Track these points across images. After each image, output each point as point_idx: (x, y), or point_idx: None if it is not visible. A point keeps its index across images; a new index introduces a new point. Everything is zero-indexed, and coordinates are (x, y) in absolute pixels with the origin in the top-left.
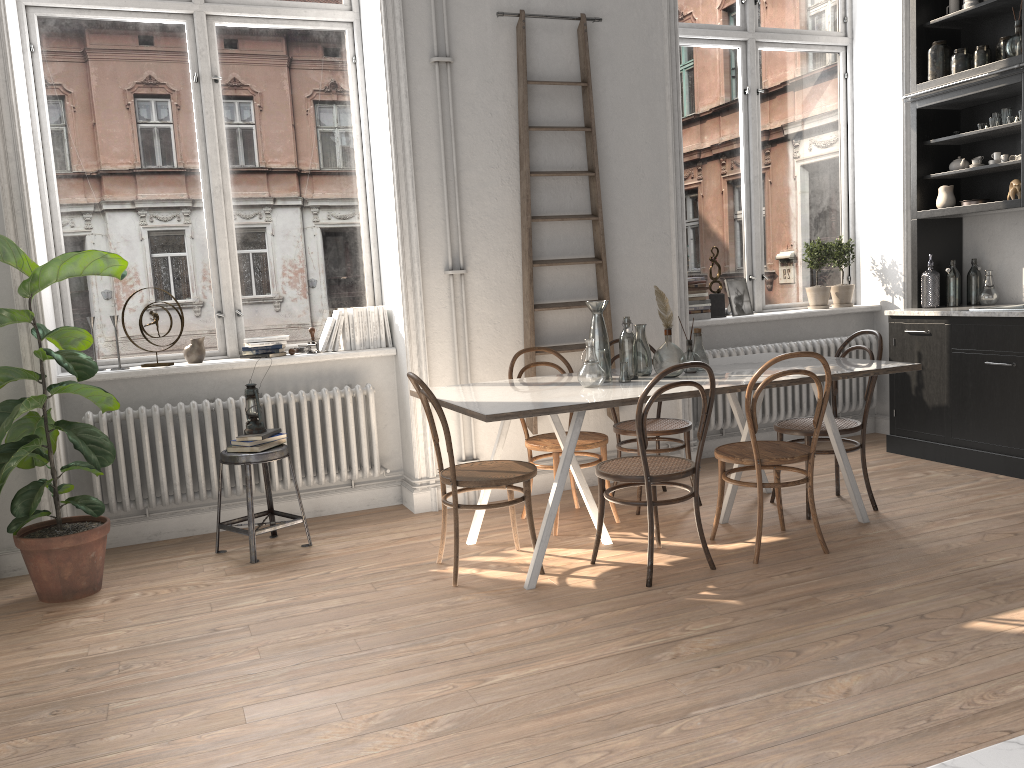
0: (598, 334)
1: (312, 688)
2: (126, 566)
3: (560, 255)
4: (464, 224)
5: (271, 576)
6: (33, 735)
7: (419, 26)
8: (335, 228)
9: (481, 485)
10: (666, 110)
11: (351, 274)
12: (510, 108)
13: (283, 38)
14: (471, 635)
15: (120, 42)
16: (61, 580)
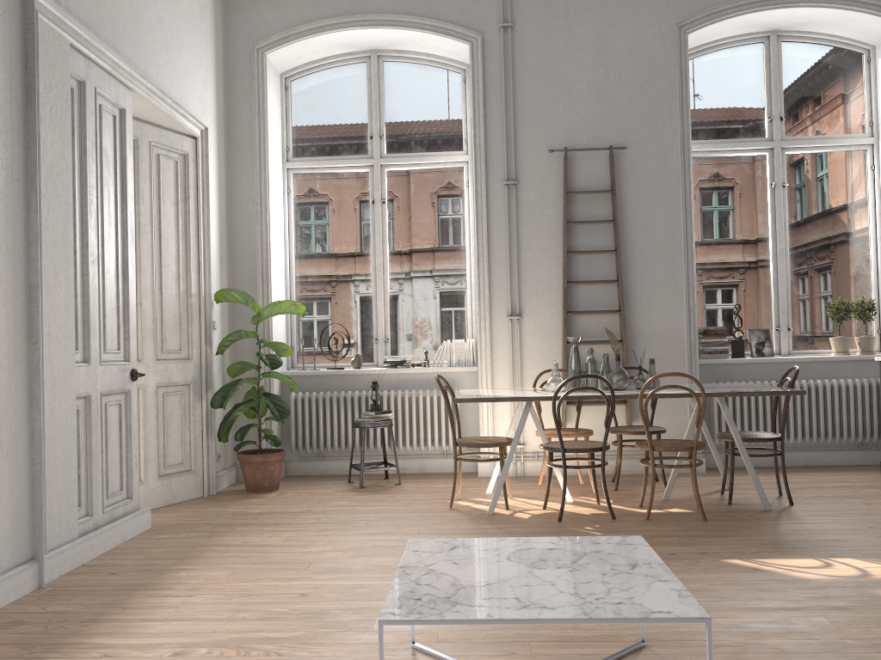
0: (573, 358)
1: (325, 534)
2: (298, 483)
3: (592, 307)
4: (522, 286)
5: (362, 494)
6: (197, 532)
7: (497, 163)
8: (450, 289)
9: (468, 446)
10: (680, 205)
11: (459, 318)
12: (557, 210)
13: (425, 174)
14: (428, 527)
15: (333, 184)
16: (255, 480)
